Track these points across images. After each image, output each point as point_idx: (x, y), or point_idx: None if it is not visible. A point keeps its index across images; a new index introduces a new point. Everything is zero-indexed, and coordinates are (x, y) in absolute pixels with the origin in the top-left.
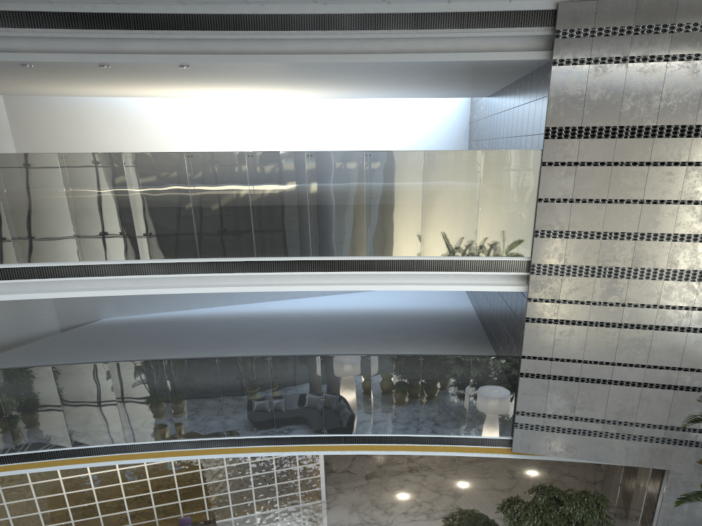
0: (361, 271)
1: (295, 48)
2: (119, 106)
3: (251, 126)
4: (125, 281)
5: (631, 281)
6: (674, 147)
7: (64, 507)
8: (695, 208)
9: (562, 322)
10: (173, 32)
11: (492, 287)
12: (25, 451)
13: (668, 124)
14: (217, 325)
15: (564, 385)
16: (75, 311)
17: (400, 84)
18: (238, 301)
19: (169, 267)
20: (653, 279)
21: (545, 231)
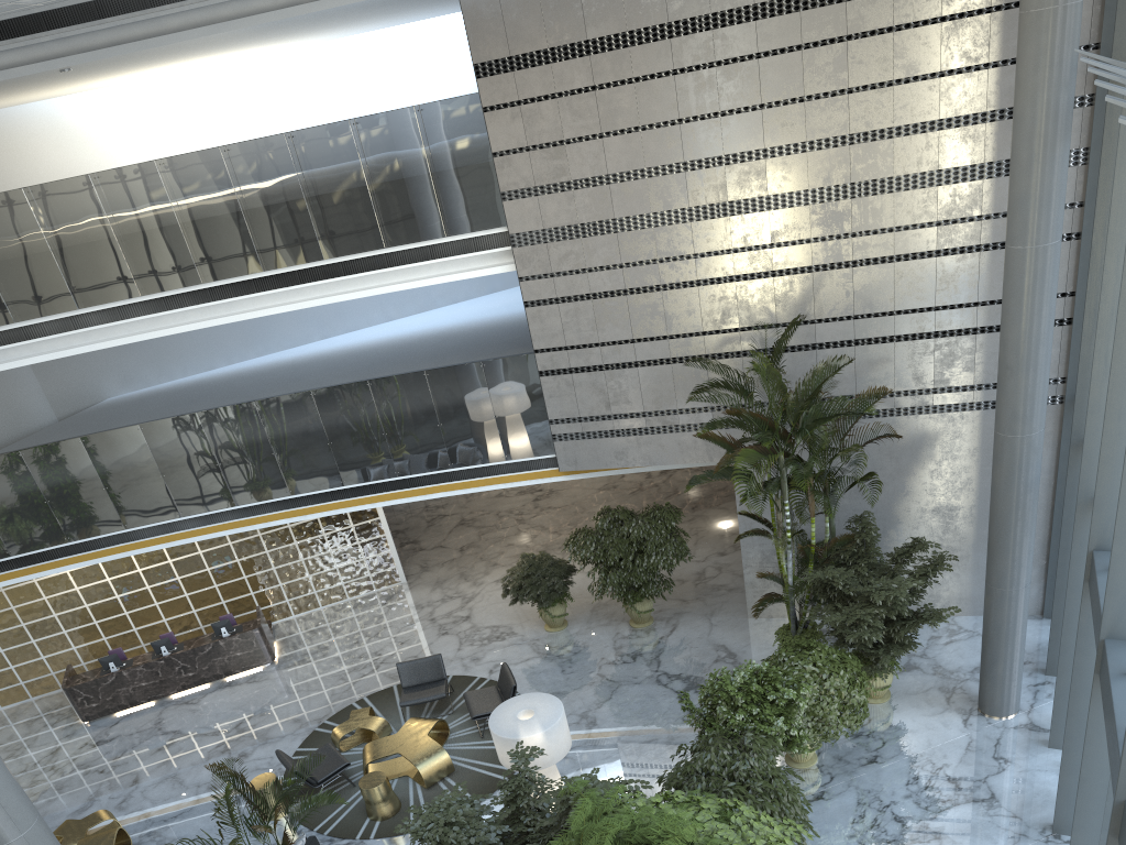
0: (327, 279)
1: (176, 23)
2: (54, 110)
3: (233, 101)
4: (74, 339)
5: (620, 236)
6: (614, 63)
7: (91, 622)
8: (659, 133)
9: (564, 300)
10: (37, 35)
11: (480, 272)
12: (19, 553)
13: (599, 36)
14: (241, 382)
15: (590, 378)
16: (71, 394)
17: (361, 20)
18: (275, 348)
19: (114, 313)
20: (642, 228)
21: (512, 191)
